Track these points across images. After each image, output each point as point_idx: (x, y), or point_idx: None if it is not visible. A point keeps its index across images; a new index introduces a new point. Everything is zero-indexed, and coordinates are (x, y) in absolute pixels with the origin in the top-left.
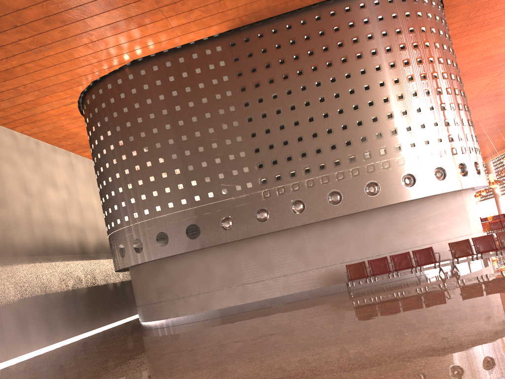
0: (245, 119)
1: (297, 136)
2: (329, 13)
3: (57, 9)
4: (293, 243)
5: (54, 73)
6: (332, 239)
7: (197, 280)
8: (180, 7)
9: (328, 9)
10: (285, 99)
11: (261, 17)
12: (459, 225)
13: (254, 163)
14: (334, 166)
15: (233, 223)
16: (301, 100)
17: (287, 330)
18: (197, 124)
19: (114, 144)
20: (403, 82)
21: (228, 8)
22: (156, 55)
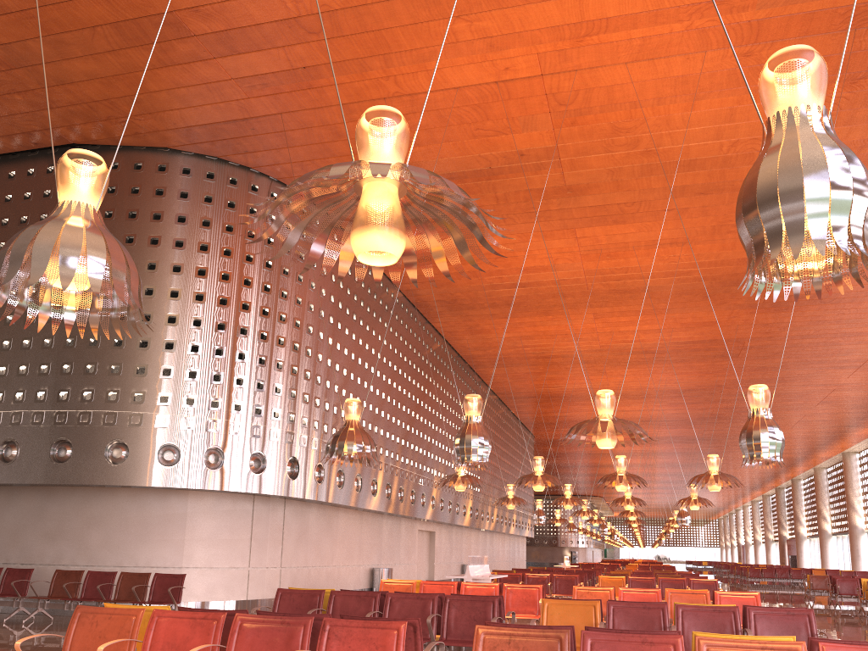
0: None
1: None
2: (46, 168)
3: None
4: None
5: None
6: None
7: None
8: None
9: (46, 162)
10: None
11: None
12: (154, 547)
13: None
14: None
15: None
16: None
17: None
18: None
19: None
20: None
21: None
22: None
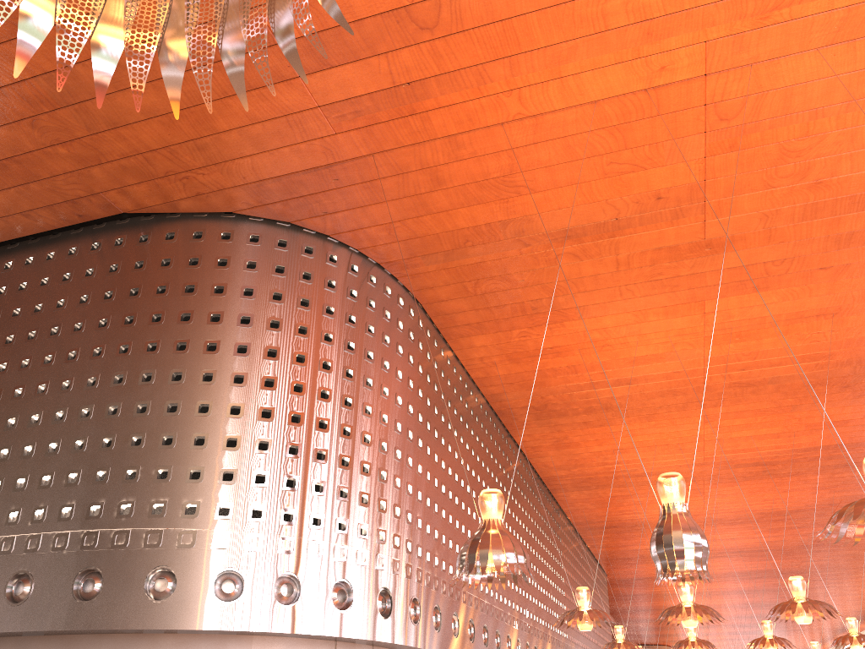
0: None
1: None
2: (91, 244)
3: None
4: None
5: None
6: None
7: None
8: None
9: (91, 238)
10: None
11: None
12: None
13: None
14: None
15: None
16: None
17: None
18: None
19: None
20: (159, 382)
21: None
22: None
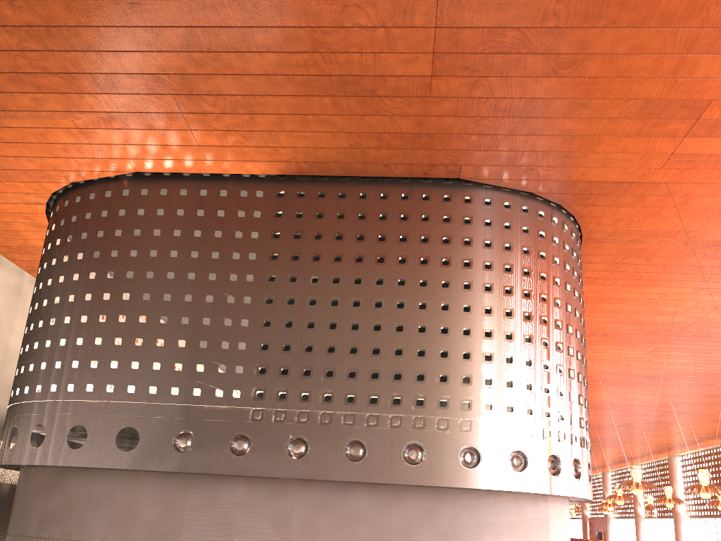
0: (263, 297)
1: (328, 344)
2: (422, 195)
3: (31, 68)
4: (276, 503)
5: (16, 154)
6: (336, 514)
7: (109, 518)
8: (212, 121)
9: (421, 190)
10: (327, 288)
11: (328, 171)
12: None
13: (254, 364)
14: (368, 402)
15: (192, 444)
16: (349, 296)
17: None
18: (192, 284)
19: (66, 275)
20: (497, 315)
21: (282, 145)
22: (171, 175)
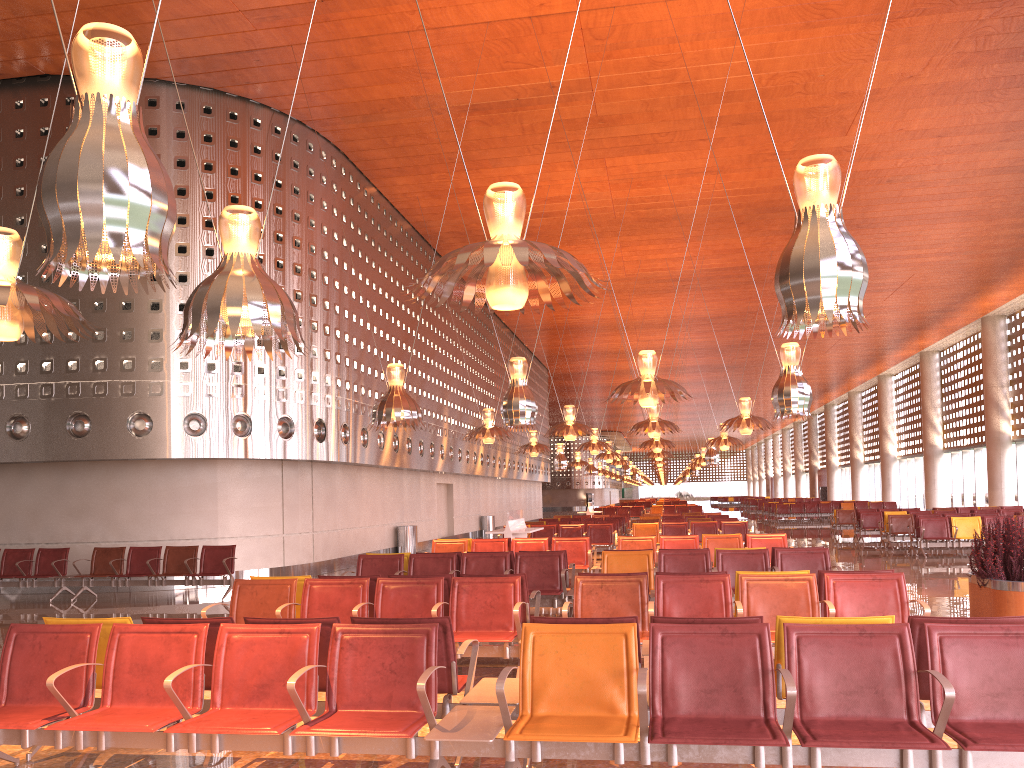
0: None
1: None
2: (14, 102)
3: None
4: None
5: None
6: None
7: None
8: None
9: (13, 95)
10: None
11: None
12: (187, 519)
13: None
14: None
15: None
16: None
17: None
18: None
19: None
20: None
21: None
22: None
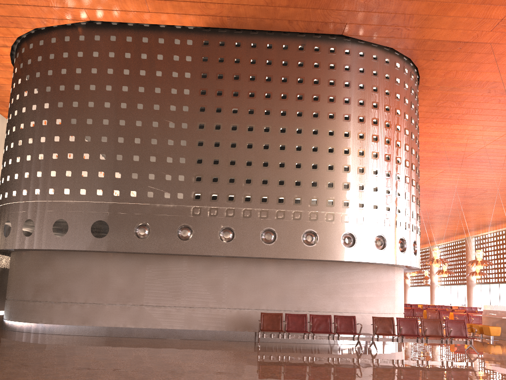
0: (196, 124)
1: (247, 159)
2: (313, 47)
3: None
4: (210, 273)
5: None
6: (254, 280)
7: (88, 286)
8: None
9: (313, 43)
10: (245, 117)
11: (244, 26)
12: (385, 301)
13: (192, 174)
14: (277, 202)
15: (149, 232)
16: (261, 124)
17: (174, 373)
18: (141, 113)
19: (37, 104)
20: (367, 140)
21: (212, 1)
22: (118, 25)
